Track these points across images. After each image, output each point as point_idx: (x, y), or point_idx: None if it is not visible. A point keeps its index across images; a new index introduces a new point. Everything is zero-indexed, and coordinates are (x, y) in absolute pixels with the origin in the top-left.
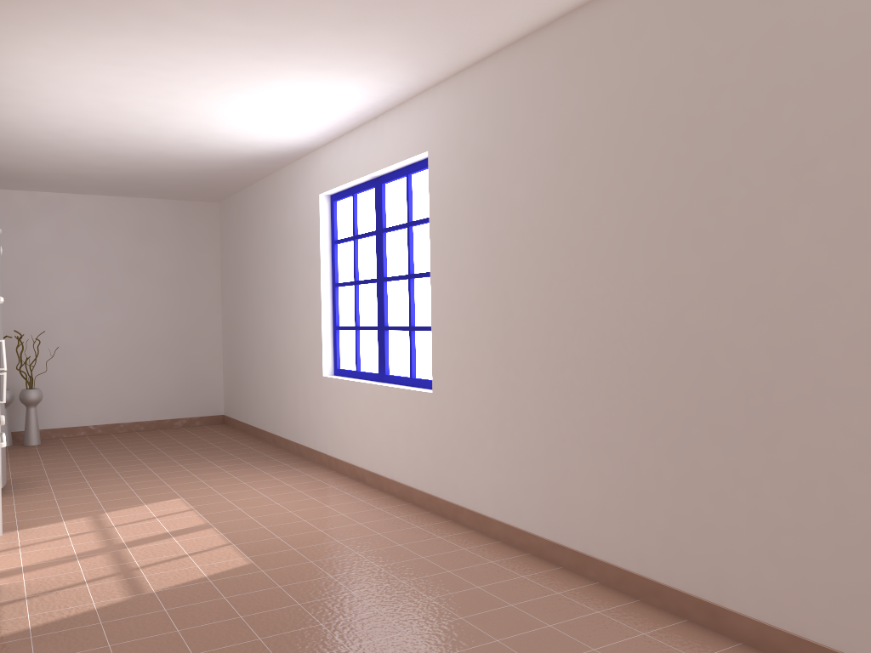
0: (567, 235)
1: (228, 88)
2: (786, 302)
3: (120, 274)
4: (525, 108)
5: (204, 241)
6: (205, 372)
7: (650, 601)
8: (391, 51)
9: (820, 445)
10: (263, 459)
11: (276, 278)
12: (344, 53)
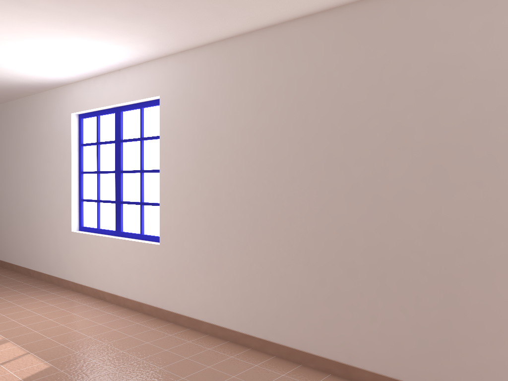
0: (259, 157)
1: (24, 41)
2: (392, 203)
3: None
4: (231, 79)
5: None
6: None
7: (308, 365)
8: (148, 34)
9: (409, 279)
10: (25, 287)
11: (33, 165)
12: (117, 32)
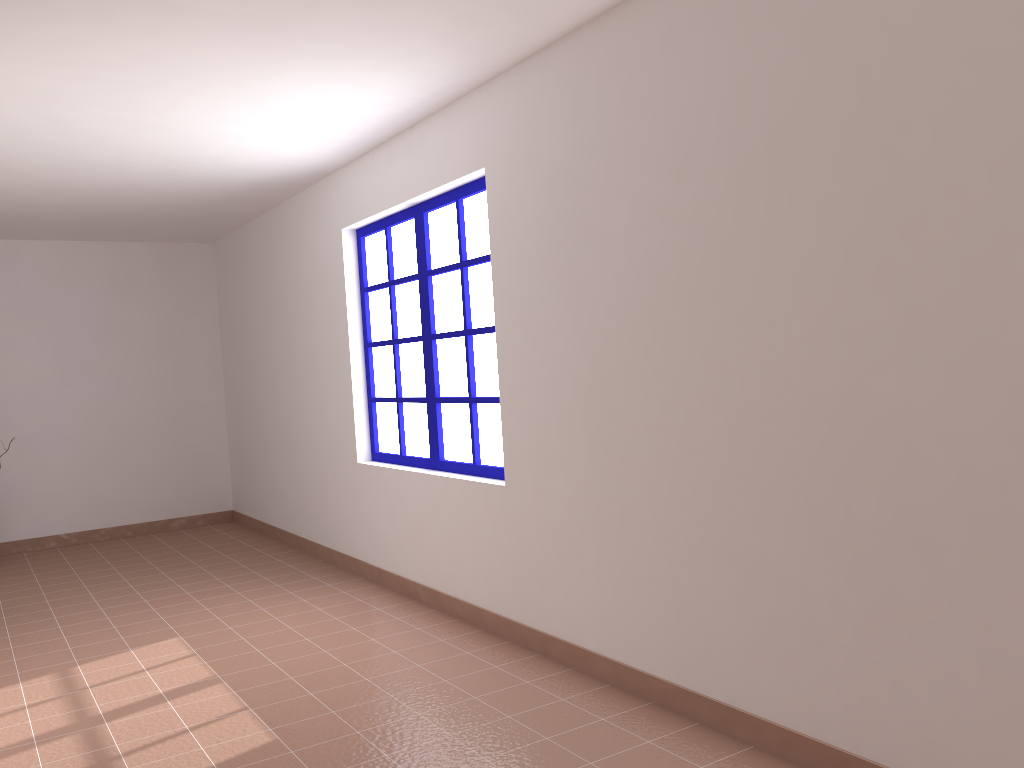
0: (688, 275)
1: (214, 92)
2: None
3: (91, 339)
4: (619, 104)
5: (197, 293)
6: (206, 458)
7: None
8: (433, 33)
9: None
10: (285, 571)
11: (291, 338)
12: (370, 39)
